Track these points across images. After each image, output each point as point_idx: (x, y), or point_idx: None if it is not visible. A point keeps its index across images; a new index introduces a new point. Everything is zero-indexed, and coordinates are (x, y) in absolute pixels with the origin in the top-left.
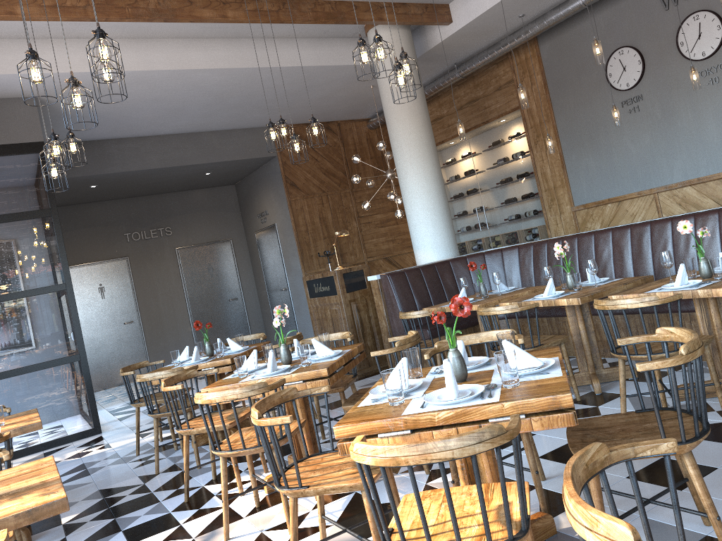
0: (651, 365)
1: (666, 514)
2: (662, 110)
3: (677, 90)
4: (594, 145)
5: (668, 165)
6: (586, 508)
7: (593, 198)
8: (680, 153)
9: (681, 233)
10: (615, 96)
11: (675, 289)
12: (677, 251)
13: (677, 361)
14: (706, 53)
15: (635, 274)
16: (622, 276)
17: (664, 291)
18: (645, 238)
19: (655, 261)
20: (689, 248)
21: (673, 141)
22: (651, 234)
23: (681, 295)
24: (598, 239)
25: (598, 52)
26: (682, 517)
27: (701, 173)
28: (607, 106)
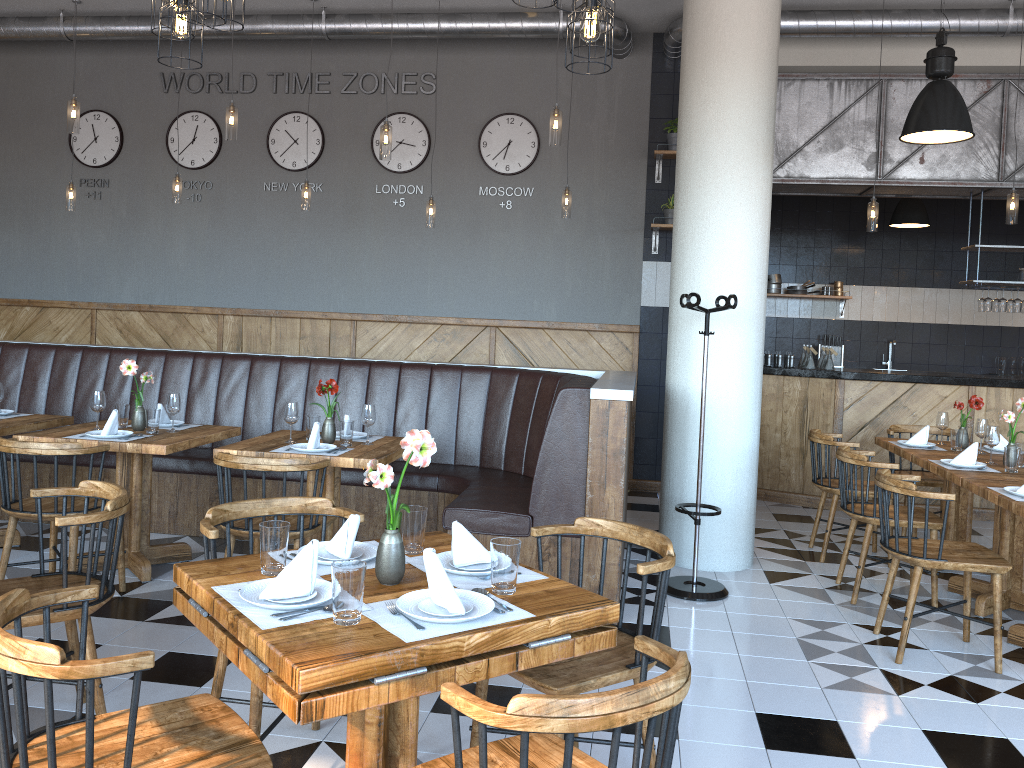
0: (72, 520)
1: (36, 698)
2: (130, 209)
3: (153, 192)
4: (27, 221)
5: (120, 279)
6: (15, 639)
7: (6, 293)
8: (137, 268)
9: (123, 373)
10: (74, 168)
11: (102, 438)
12: (109, 392)
13: (102, 516)
14: (196, 163)
15: (48, 410)
16: (28, 410)
17: (88, 439)
18: (72, 367)
19: (78, 399)
20: (124, 390)
21: (133, 252)
22: (81, 363)
23: (109, 446)
24: (7, 355)
25: (74, 116)
26: (54, 698)
27: (156, 300)
28: (60, 177)
